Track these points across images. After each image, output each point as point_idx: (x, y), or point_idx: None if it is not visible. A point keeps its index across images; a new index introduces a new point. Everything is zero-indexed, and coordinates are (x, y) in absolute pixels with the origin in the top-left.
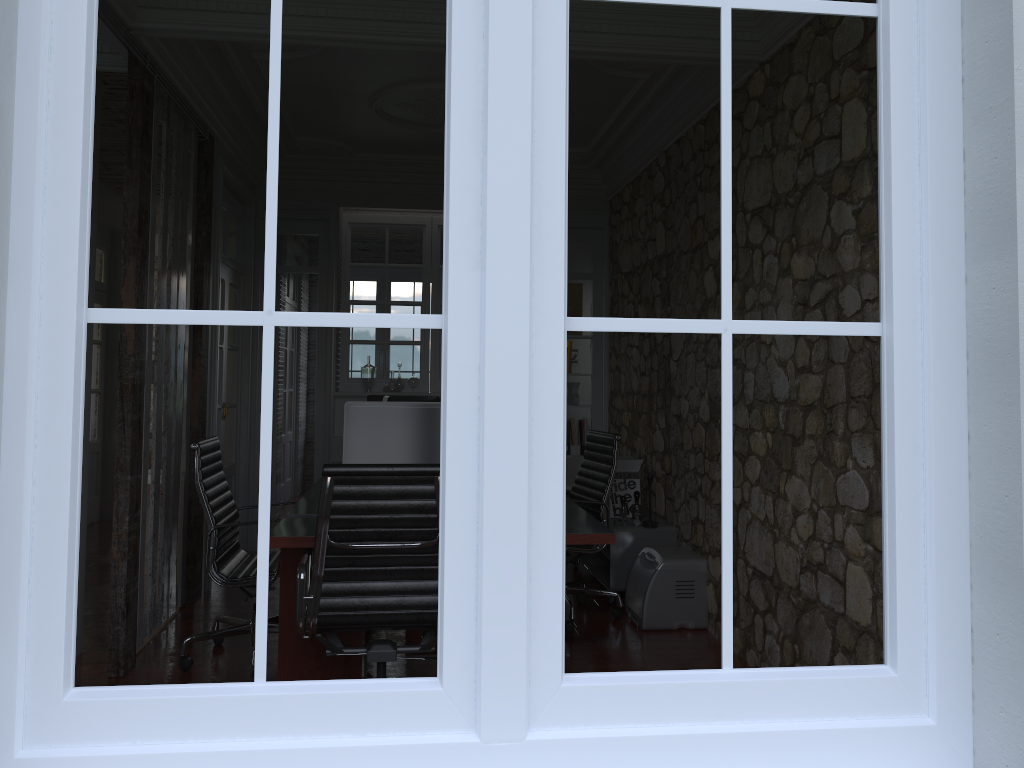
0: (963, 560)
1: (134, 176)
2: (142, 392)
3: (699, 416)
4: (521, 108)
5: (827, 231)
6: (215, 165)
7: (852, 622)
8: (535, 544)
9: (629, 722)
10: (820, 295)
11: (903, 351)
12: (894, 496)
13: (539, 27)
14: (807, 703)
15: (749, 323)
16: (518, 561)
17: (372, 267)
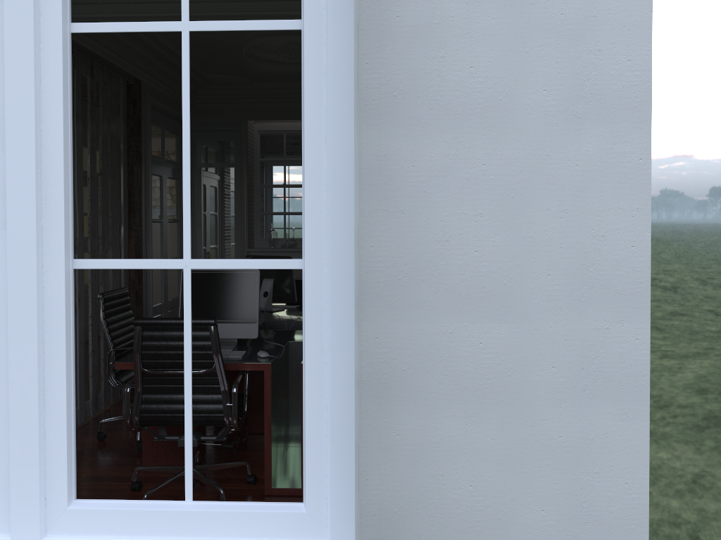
0: (352, 433)
1: None
2: None
3: None
4: (28, 116)
5: None
6: (143, 99)
7: None
8: (48, 414)
9: (113, 534)
10: None
11: (312, 281)
12: (305, 385)
13: (43, 57)
14: (239, 527)
15: (203, 261)
16: (32, 426)
17: (275, 161)
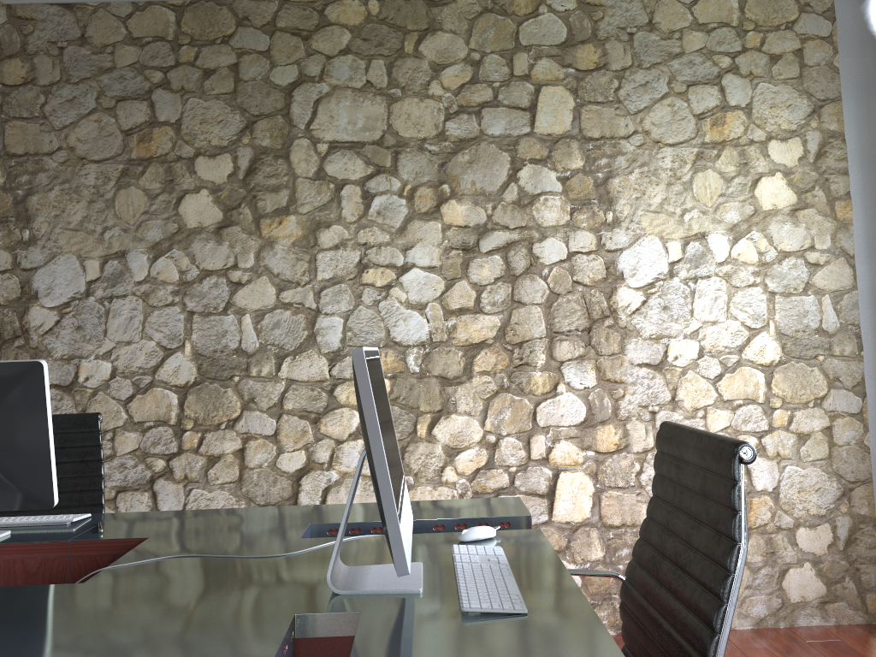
0: None
1: None
2: None
3: (158, 379)
4: None
5: (513, 188)
6: None
7: (560, 524)
8: None
9: None
10: (498, 243)
11: None
12: None
13: None
14: None
15: None
16: None
17: None
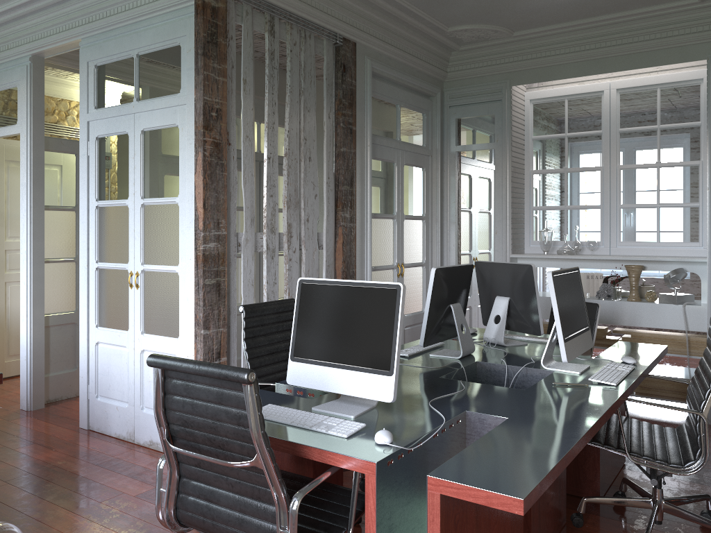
0: None
1: (199, 80)
2: (222, 260)
3: None
4: None
5: None
6: (360, 65)
7: None
8: None
9: None
10: None
11: None
12: None
13: None
14: None
15: None
16: None
17: (552, 138)
